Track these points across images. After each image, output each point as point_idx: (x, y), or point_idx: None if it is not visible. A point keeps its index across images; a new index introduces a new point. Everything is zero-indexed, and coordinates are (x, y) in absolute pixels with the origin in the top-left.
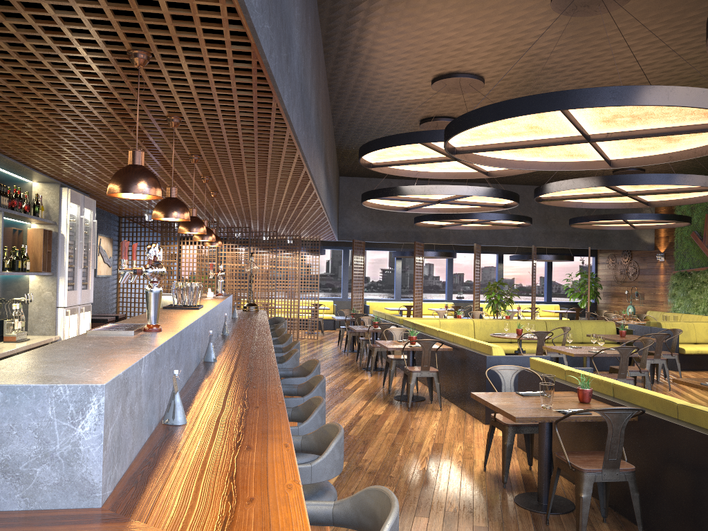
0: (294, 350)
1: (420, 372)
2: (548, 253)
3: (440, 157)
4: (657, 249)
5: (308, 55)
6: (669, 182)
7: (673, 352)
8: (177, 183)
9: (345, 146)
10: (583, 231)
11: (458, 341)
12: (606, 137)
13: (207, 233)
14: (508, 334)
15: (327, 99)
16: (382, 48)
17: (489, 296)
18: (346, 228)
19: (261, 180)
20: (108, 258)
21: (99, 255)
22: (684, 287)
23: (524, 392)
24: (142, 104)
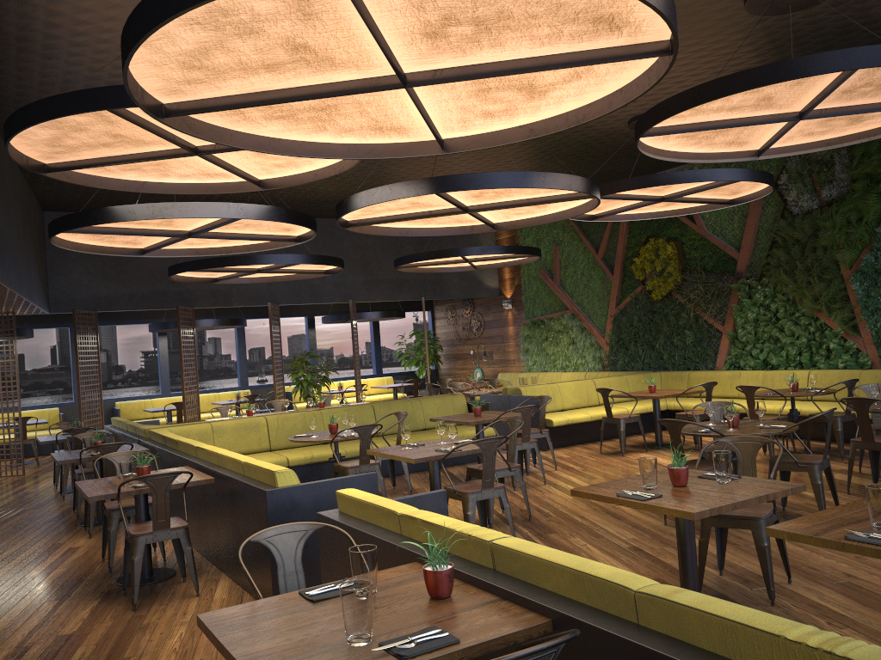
0: None
1: (153, 534)
2: (373, 310)
3: (168, 149)
4: (503, 294)
5: None
6: (525, 183)
7: (542, 429)
8: None
9: None
10: (414, 277)
11: (225, 463)
12: (434, 77)
13: None
14: (318, 433)
15: None
16: None
17: (295, 376)
18: (62, 293)
19: None
20: None
21: None
22: (538, 340)
23: (317, 590)
24: None
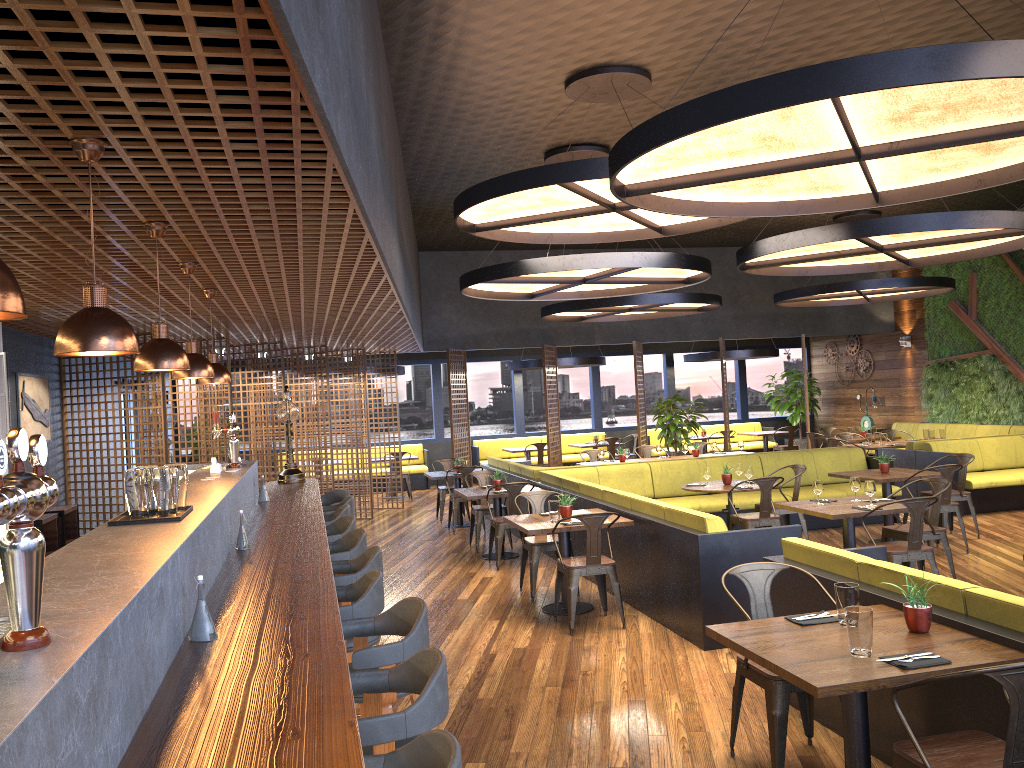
0: (374, 574)
1: (586, 568)
2: (739, 347)
3: (587, 207)
4: (900, 330)
5: (358, 24)
6: (959, 224)
7: (961, 491)
8: (139, 278)
9: (425, 203)
10: (792, 310)
11: (640, 508)
12: (890, 149)
13: (197, 364)
14: (709, 483)
15: (393, 121)
16: (482, 26)
17: (661, 420)
18: (434, 331)
19: (290, 263)
20: (43, 411)
21: (23, 409)
22: (946, 385)
23: (801, 617)
24: (6, 111)
